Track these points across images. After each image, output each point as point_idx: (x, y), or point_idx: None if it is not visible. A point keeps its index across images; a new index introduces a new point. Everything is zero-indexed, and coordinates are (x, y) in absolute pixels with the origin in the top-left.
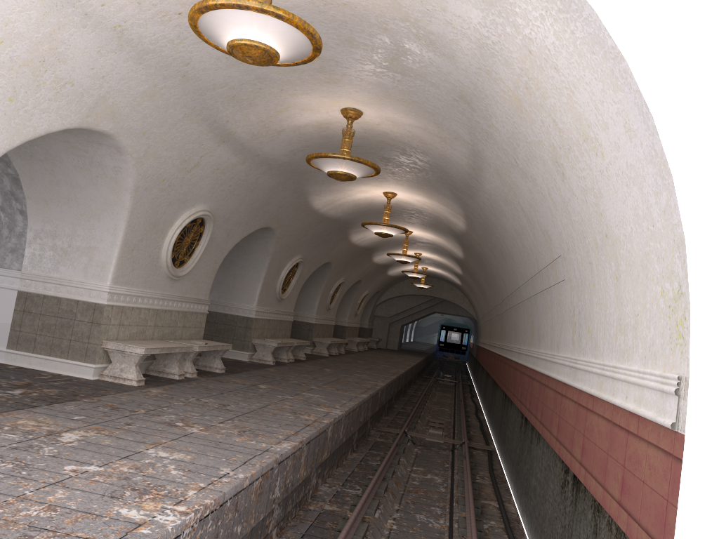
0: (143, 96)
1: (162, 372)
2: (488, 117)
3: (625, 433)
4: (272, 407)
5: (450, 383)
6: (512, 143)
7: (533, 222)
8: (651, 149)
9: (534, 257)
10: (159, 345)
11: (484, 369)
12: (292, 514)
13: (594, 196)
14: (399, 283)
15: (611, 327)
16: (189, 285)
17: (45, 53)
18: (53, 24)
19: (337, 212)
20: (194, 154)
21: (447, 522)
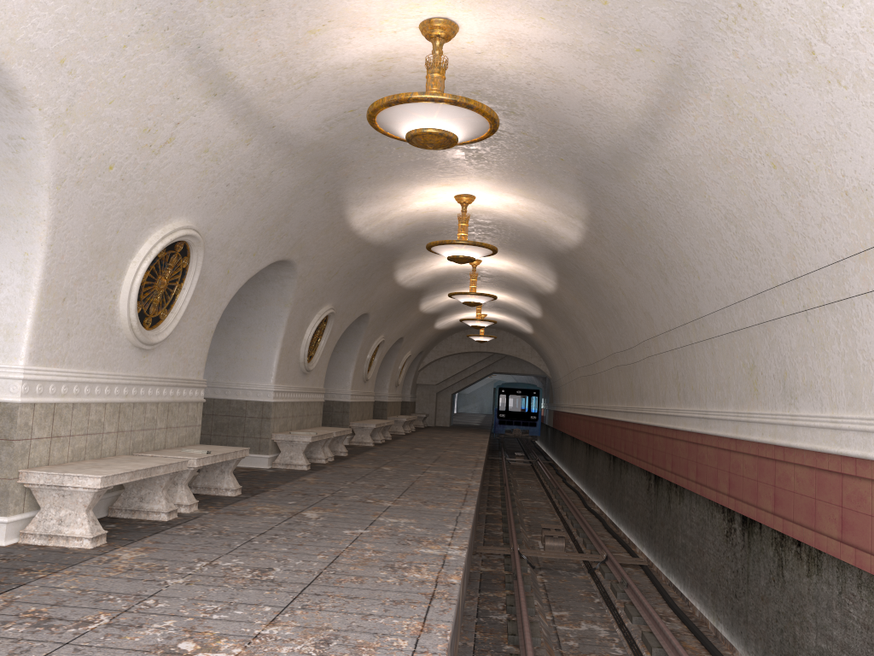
0: None
1: (138, 511)
2: None
3: None
4: (348, 560)
5: (525, 464)
6: (825, 3)
7: (812, 180)
8: None
9: (783, 252)
10: (129, 467)
11: (578, 442)
12: None
13: None
14: (447, 339)
15: None
16: (172, 359)
17: None
18: None
19: (383, 234)
20: (163, 118)
21: None
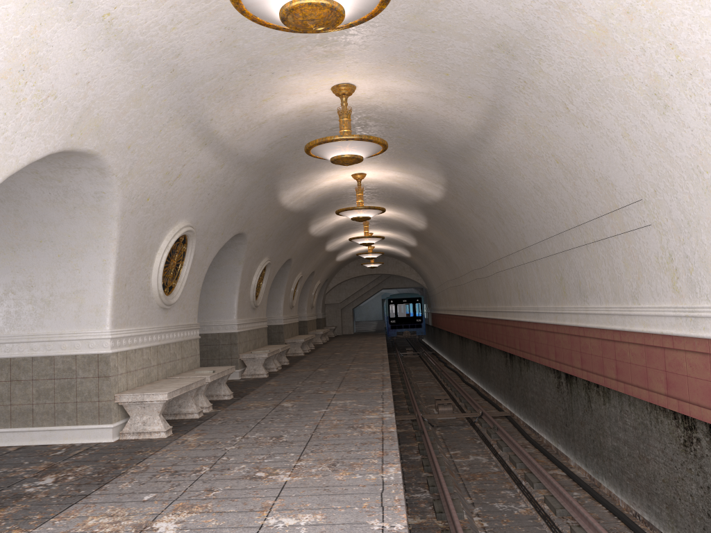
0: (129, 101)
1: (178, 413)
2: (536, 62)
3: None
4: (324, 426)
5: (414, 355)
6: (569, 87)
7: (578, 171)
8: None
9: (569, 209)
10: (176, 385)
11: (452, 335)
12: None
13: None
14: (345, 267)
15: None
16: (180, 312)
17: (24, 60)
18: (33, 19)
19: (302, 204)
20: (176, 164)
21: (529, 504)
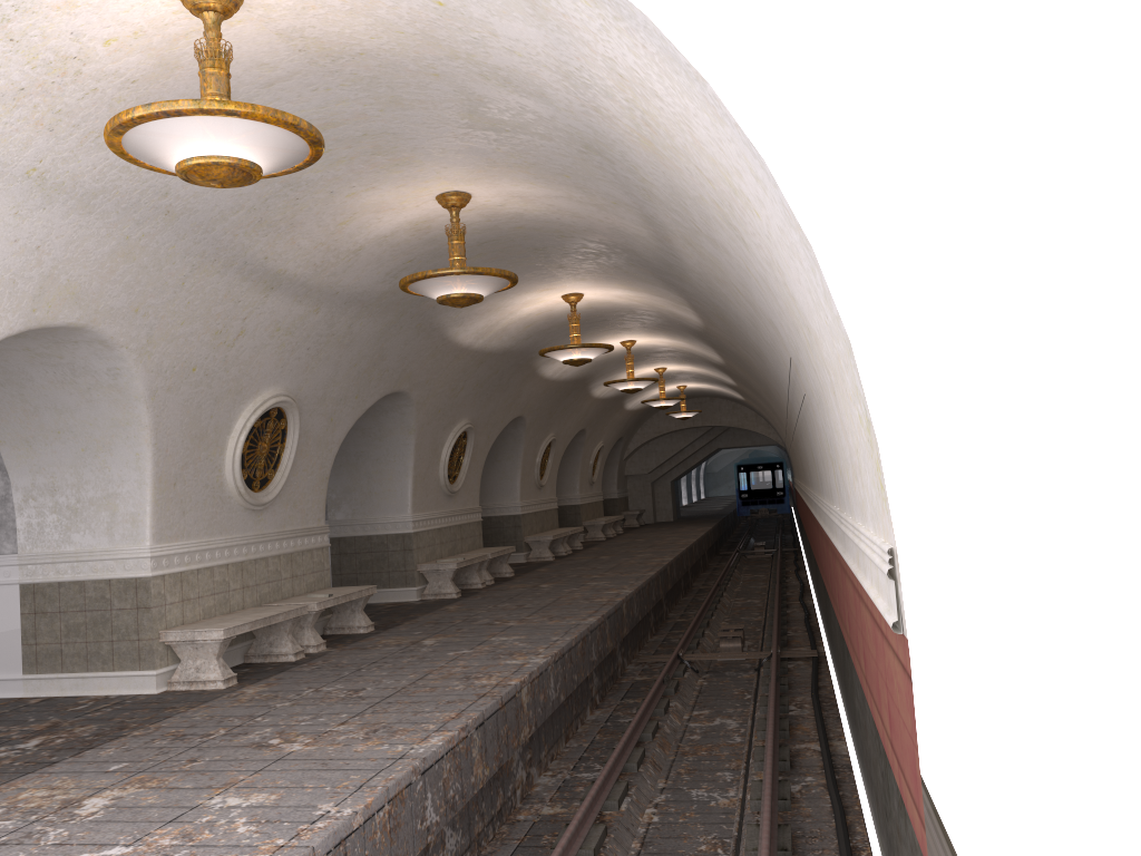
0: (114, 258)
1: (269, 655)
2: (633, 169)
3: (881, 634)
4: (434, 676)
5: (764, 555)
6: (678, 201)
7: (756, 307)
8: (783, 206)
9: (780, 357)
10: (250, 618)
11: None
12: (487, 834)
13: (778, 271)
14: (652, 418)
15: (849, 467)
16: (287, 512)
17: None
18: None
19: (502, 341)
20: (230, 319)
21: (740, 792)
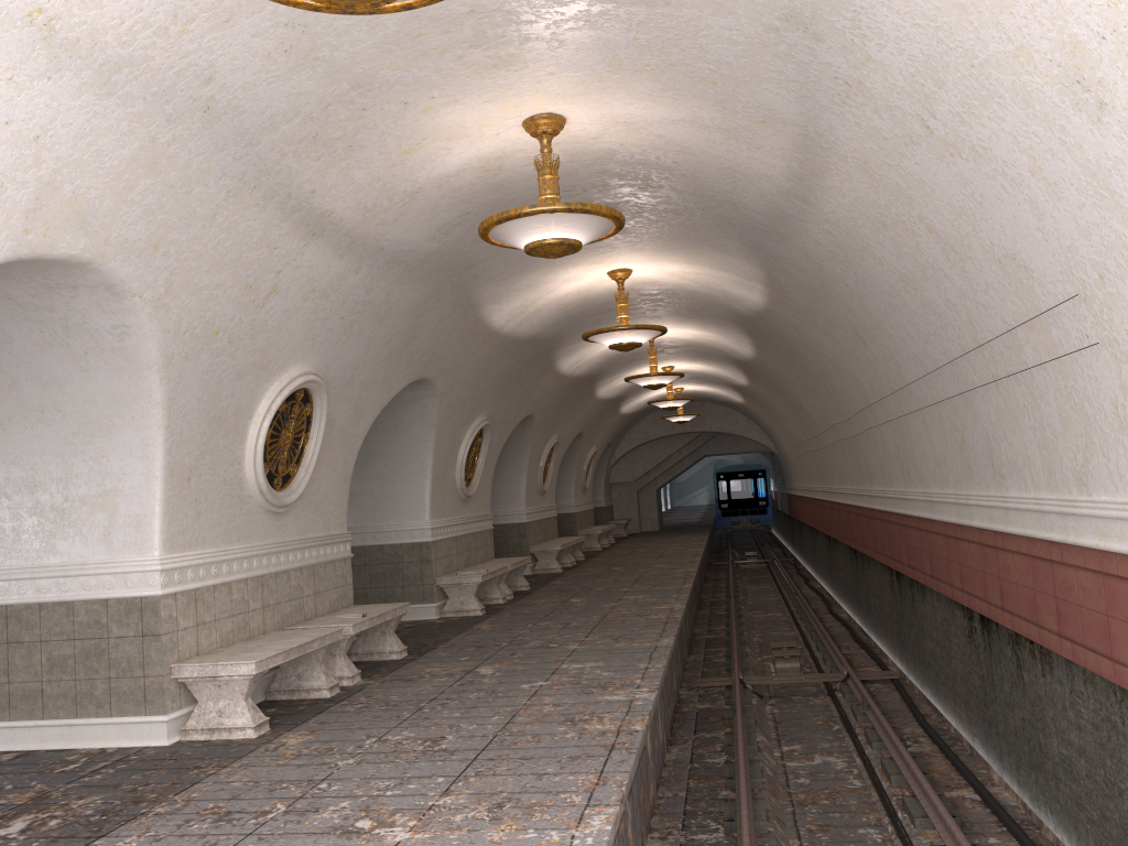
0: (134, 167)
1: (297, 690)
2: (857, 43)
3: None
4: (525, 718)
5: (759, 565)
6: (923, 85)
7: (966, 246)
8: None
9: (962, 317)
10: (281, 646)
11: (817, 532)
12: None
13: None
14: (640, 423)
15: None
16: (309, 516)
17: None
18: None
19: (532, 326)
20: (263, 271)
21: None
